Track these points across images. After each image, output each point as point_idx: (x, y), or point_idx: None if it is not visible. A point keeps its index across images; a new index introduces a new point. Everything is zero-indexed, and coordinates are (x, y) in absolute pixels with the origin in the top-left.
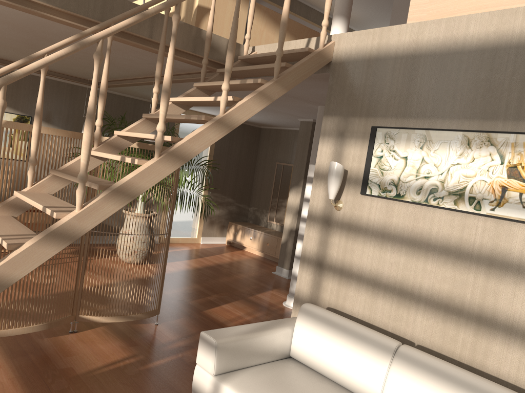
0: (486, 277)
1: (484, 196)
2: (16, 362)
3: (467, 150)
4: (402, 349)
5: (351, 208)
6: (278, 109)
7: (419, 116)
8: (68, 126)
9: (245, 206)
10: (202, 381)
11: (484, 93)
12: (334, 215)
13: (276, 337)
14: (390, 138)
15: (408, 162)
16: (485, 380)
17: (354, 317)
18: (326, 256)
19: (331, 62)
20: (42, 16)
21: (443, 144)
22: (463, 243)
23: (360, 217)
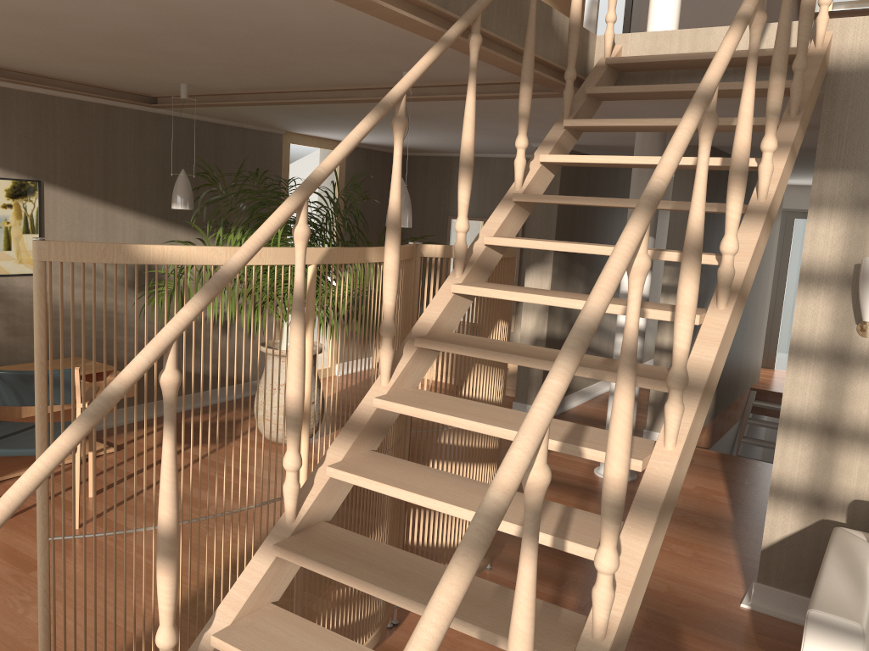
0: None
1: None
2: None
3: None
4: None
5: None
6: (529, 133)
7: None
8: (107, 191)
9: None
10: None
11: None
12: (857, 345)
13: None
14: None
15: None
16: None
17: None
18: (843, 415)
19: (827, 72)
20: (358, 5)
21: None
22: None
23: None
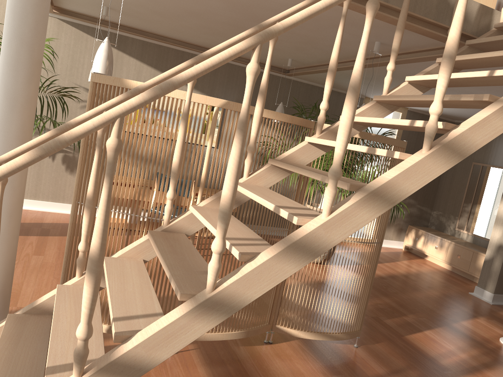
0: None
1: None
2: (216, 375)
3: None
4: None
5: None
6: None
7: None
8: None
9: (427, 210)
10: None
11: None
12: None
13: None
14: None
15: None
16: None
17: None
18: None
19: None
20: None
21: None
22: None
23: None
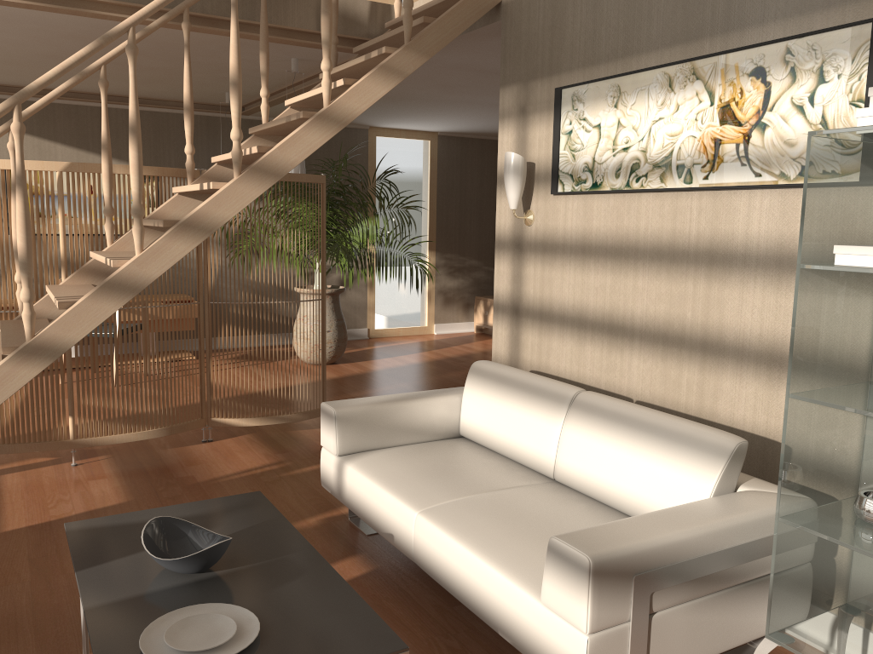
0: (708, 282)
1: (695, 160)
2: (126, 472)
3: (670, 94)
4: (580, 397)
5: (544, 218)
6: None
7: (610, 58)
8: None
9: None
10: (328, 466)
11: (684, 2)
12: (525, 233)
13: (433, 408)
14: (579, 101)
15: (603, 132)
16: (673, 418)
17: (561, 378)
18: (522, 296)
19: (502, 3)
20: (95, 16)
21: (640, 93)
22: (677, 238)
23: (555, 229)
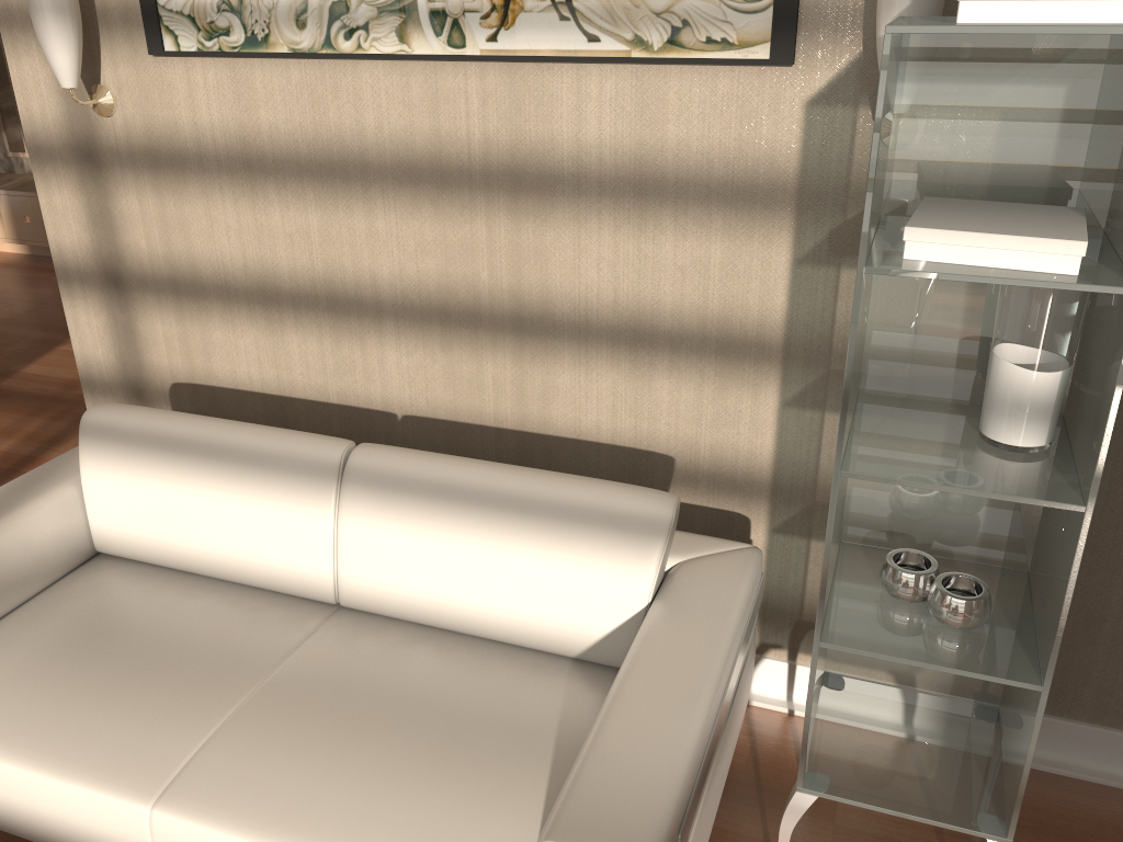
0: (514, 221)
1: (467, 4)
2: None
3: None
4: (356, 461)
5: (142, 101)
6: None
7: None
8: None
9: None
10: None
11: None
12: (102, 132)
13: (34, 528)
14: None
15: None
16: (549, 478)
17: (245, 392)
18: (122, 253)
19: None
20: None
21: None
22: (446, 146)
23: (174, 124)
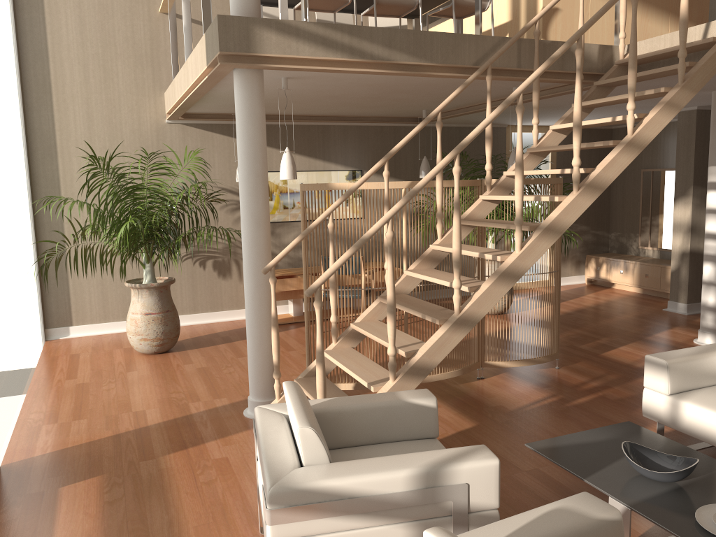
0: None
1: None
2: (450, 402)
3: None
4: None
5: None
6: (650, 104)
7: None
8: (396, 172)
9: (603, 233)
10: (655, 402)
11: None
12: None
13: None
14: None
15: None
16: None
17: None
18: None
19: None
20: (425, 76)
21: None
22: None
23: None
